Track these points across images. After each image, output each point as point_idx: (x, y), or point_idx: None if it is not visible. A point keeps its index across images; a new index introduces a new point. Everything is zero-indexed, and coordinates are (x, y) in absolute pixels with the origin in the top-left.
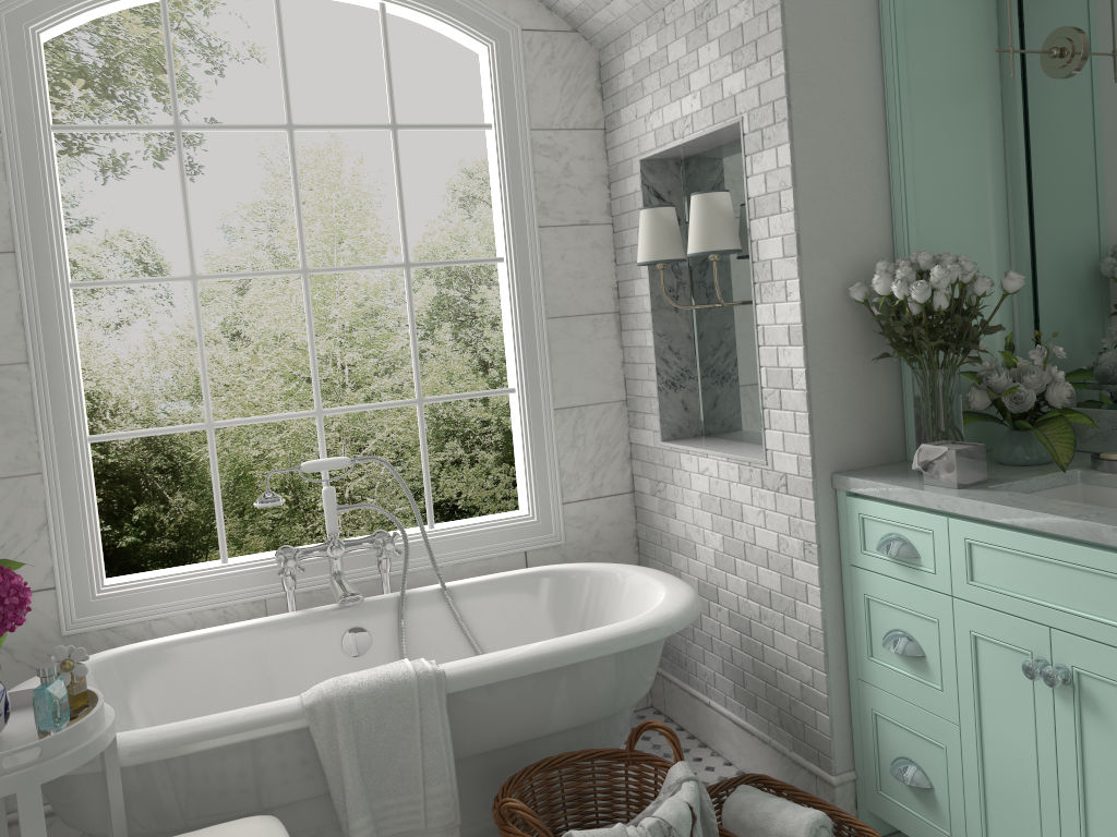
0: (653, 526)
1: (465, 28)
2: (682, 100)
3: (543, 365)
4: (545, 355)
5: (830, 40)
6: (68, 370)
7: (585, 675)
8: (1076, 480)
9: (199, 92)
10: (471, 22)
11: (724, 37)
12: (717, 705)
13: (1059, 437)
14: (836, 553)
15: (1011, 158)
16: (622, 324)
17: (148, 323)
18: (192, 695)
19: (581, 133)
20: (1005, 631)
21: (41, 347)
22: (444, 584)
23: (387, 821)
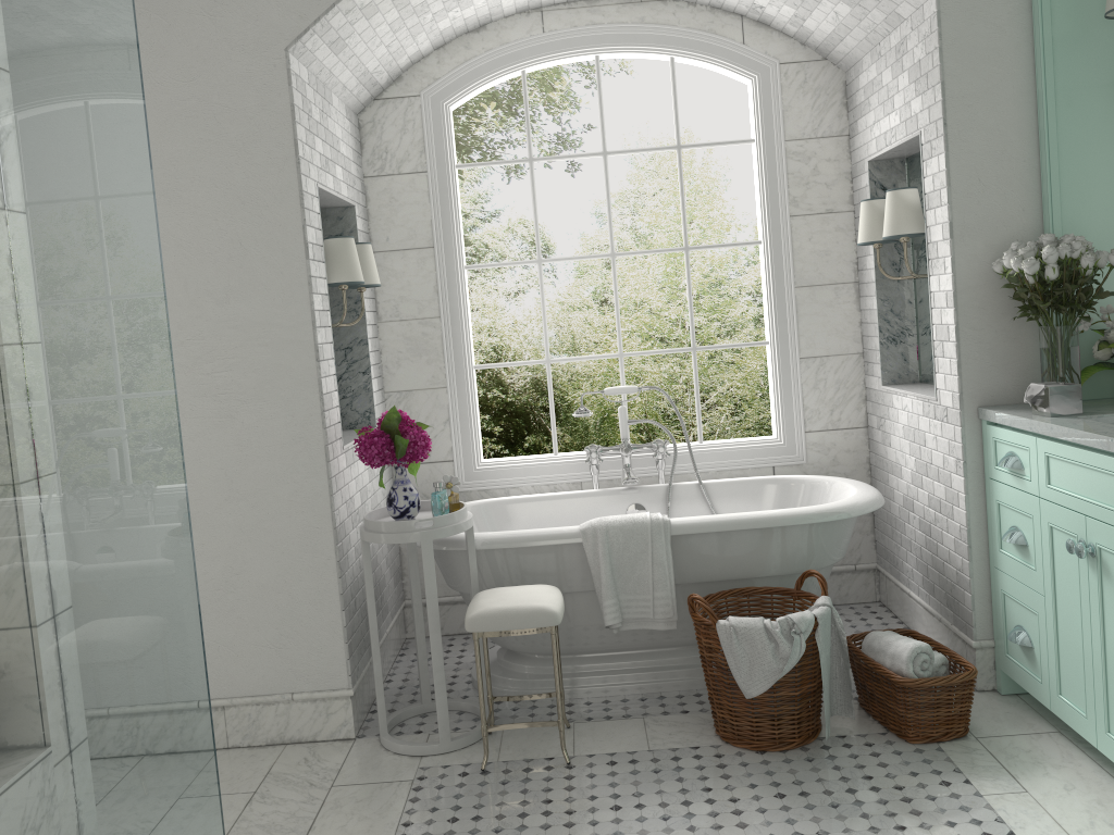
0: (878, 454)
1: (733, 68)
2: (889, 116)
3: (791, 324)
4: (793, 316)
5: (985, 69)
6: (462, 322)
7: (775, 539)
8: None
9: (579, 103)
10: (739, 63)
11: (911, 69)
12: (913, 594)
13: None
14: (980, 469)
15: None
16: (860, 291)
17: (538, 292)
18: None
19: (828, 140)
20: (1064, 521)
21: (447, 307)
22: (700, 480)
23: (629, 609)
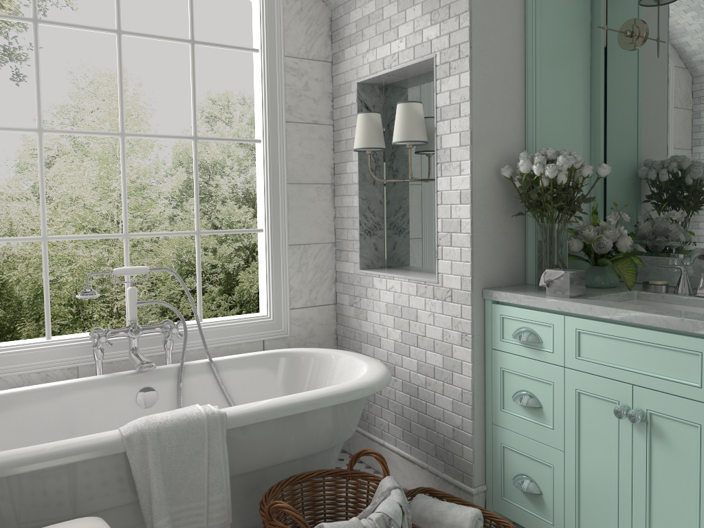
0: (349, 327)
1: None
2: (391, 43)
3: (283, 215)
4: (285, 208)
5: (496, 9)
6: None
7: (318, 419)
8: (633, 297)
9: (27, 24)
10: None
11: (426, 2)
12: (389, 445)
13: (626, 269)
14: (482, 341)
15: (595, 98)
16: (335, 191)
17: None
18: (21, 434)
19: (317, 63)
20: (600, 388)
21: None
22: (211, 359)
23: (179, 521)
